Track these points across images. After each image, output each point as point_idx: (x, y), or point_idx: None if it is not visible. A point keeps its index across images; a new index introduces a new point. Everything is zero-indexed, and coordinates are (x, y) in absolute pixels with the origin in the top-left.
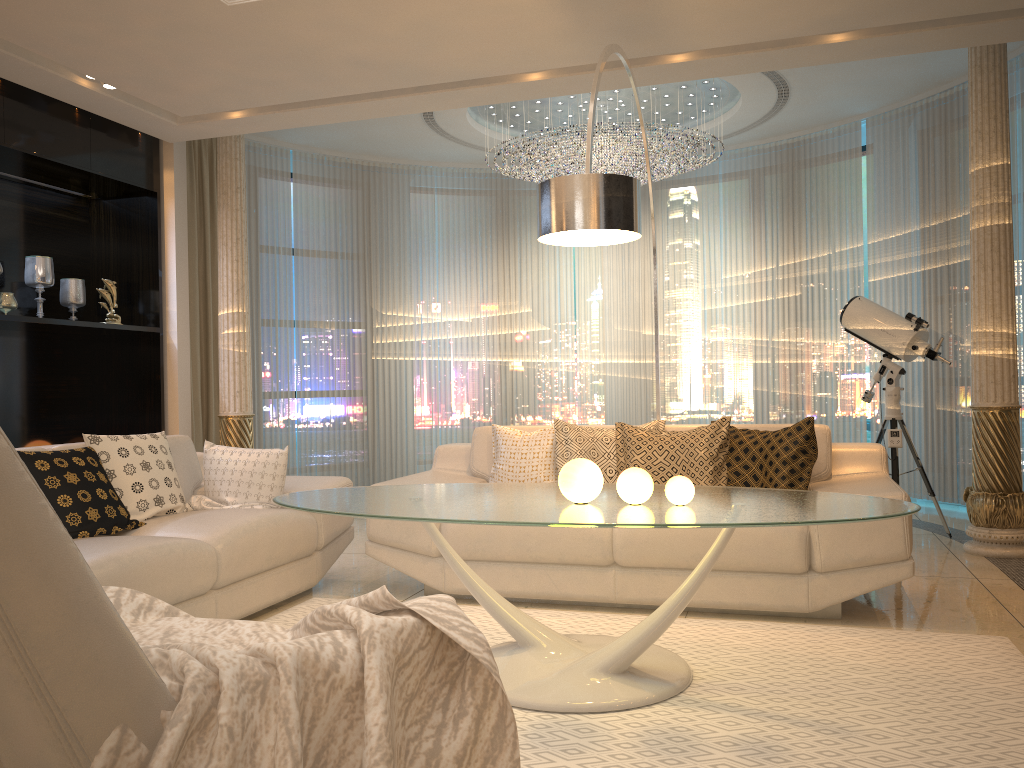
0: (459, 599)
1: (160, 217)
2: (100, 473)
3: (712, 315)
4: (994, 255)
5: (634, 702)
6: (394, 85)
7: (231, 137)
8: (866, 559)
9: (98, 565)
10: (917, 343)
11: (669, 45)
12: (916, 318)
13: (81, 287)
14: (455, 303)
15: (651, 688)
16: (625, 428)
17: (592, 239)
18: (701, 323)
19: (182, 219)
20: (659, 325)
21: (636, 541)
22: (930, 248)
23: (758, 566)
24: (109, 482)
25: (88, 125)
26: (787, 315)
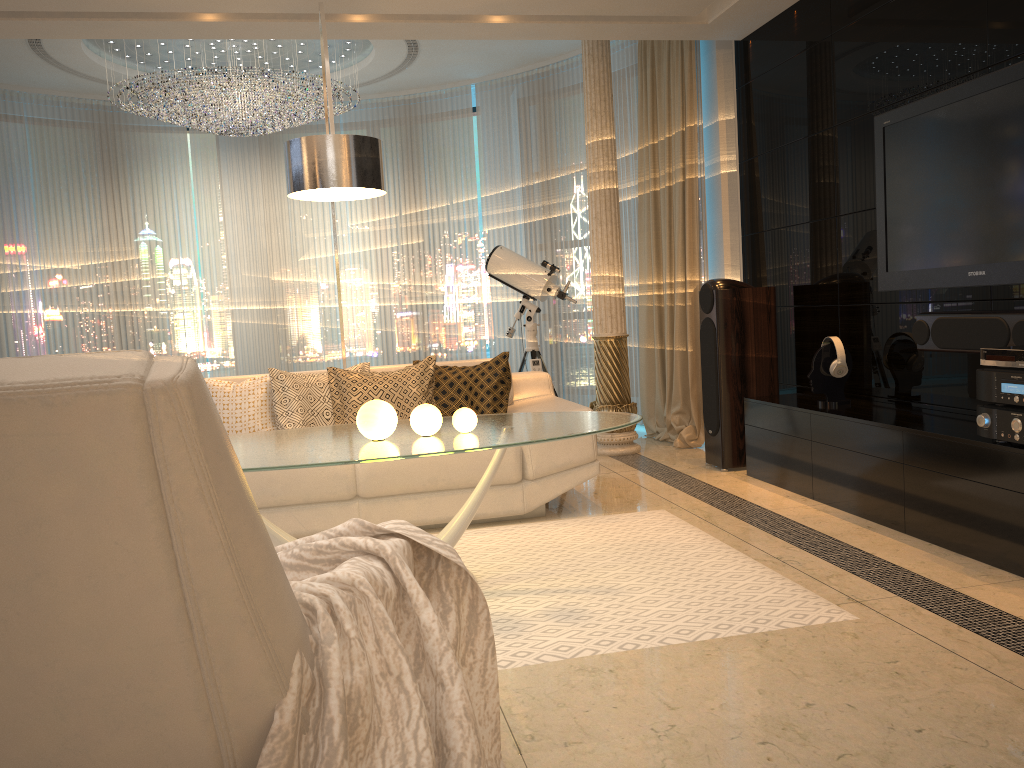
0: None
1: None
2: None
3: (341, 261)
4: (607, 213)
5: None
6: (45, 7)
7: None
8: (566, 464)
9: None
10: (550, 286)
11: (356, 6)
12: (550, 265)
13: None
14: (60, 248)
15: None
16: (338, 372)
17: (329, 194)
18: (330, 268)
19: None
20: (288, 271)
21: (378, 473)
22: (534, 203)
23: None
24: None
25: None
26: (412, 261)
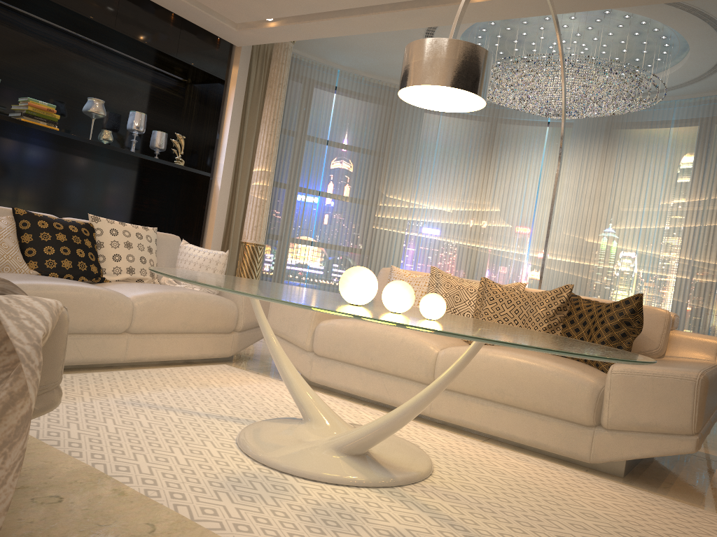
0: (322, 389)
1: (224, 98)
2: (88, 240)
3: (646, 233)
4: None
5: (344, 480)
6: (372, 1)
7: (281, 48)
8: (651, 425)
9: (19, 286)
10: None
11: None
12: None
13: (163, 138)
14: (442, 196)
15: (369, 474)
16: (486, 282)
17: (455, 106)
18: (635, 238)
19: (239, 101)
20: (600, 236)
21: None
22: None
23: (551, 411)
24: (94, 248)
25: (179, 26)
26: (711, 240)
